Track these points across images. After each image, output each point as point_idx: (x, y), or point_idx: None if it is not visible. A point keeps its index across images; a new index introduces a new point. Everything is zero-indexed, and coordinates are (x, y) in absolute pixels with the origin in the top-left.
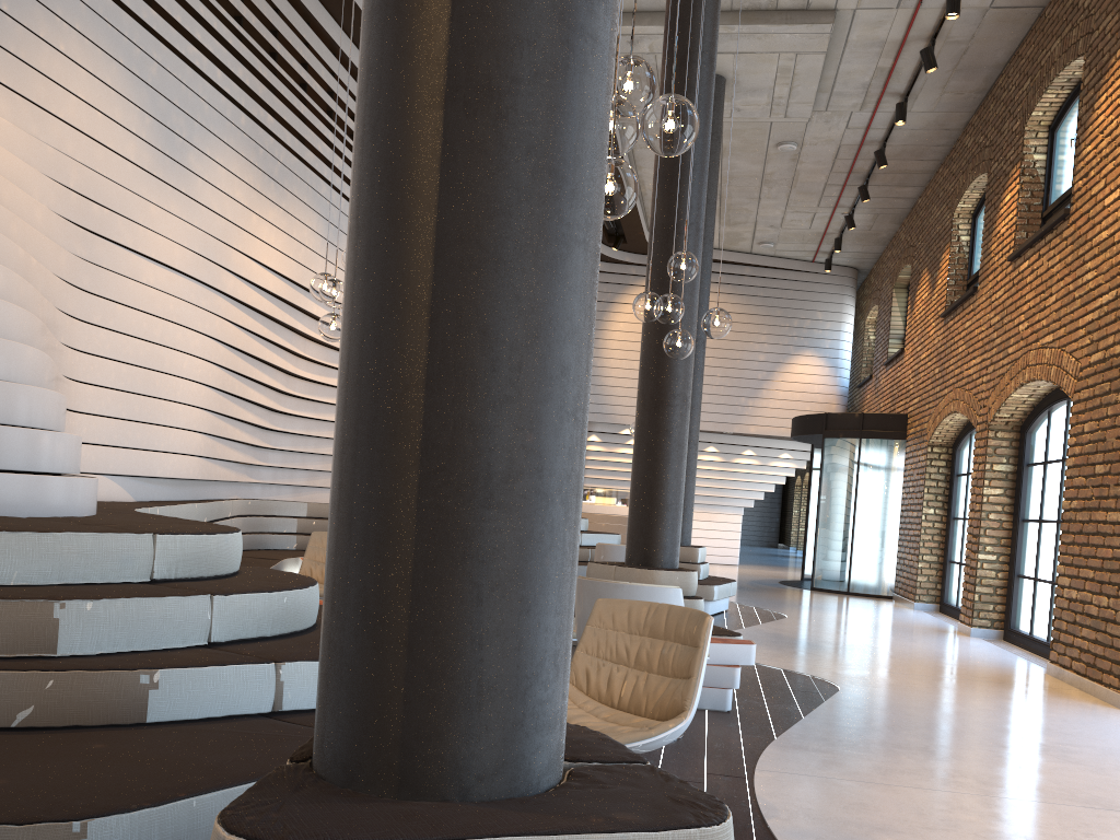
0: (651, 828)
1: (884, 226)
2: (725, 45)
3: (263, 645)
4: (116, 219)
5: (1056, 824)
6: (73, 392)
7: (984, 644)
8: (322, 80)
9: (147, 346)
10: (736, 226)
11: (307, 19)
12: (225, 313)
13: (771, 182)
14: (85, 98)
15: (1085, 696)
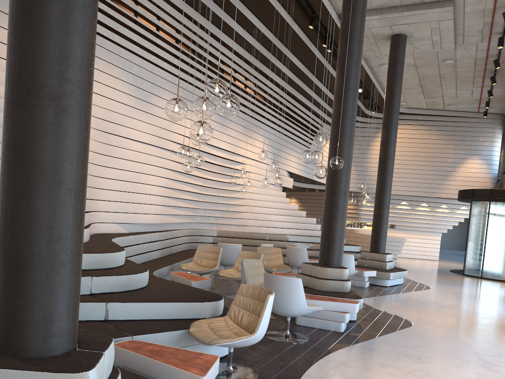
0: (53, 371)
1: None
2: (402, 21)
3: (110, 295)
4: (118, 127)
5: None
6: (100, 193)
7: None
8: (218, 57)
9: (132, 173)
10: (433, 98)
11: (210, 34)
12: (169, 157)
13: (445, 77)
14: (105, 83)
15: None
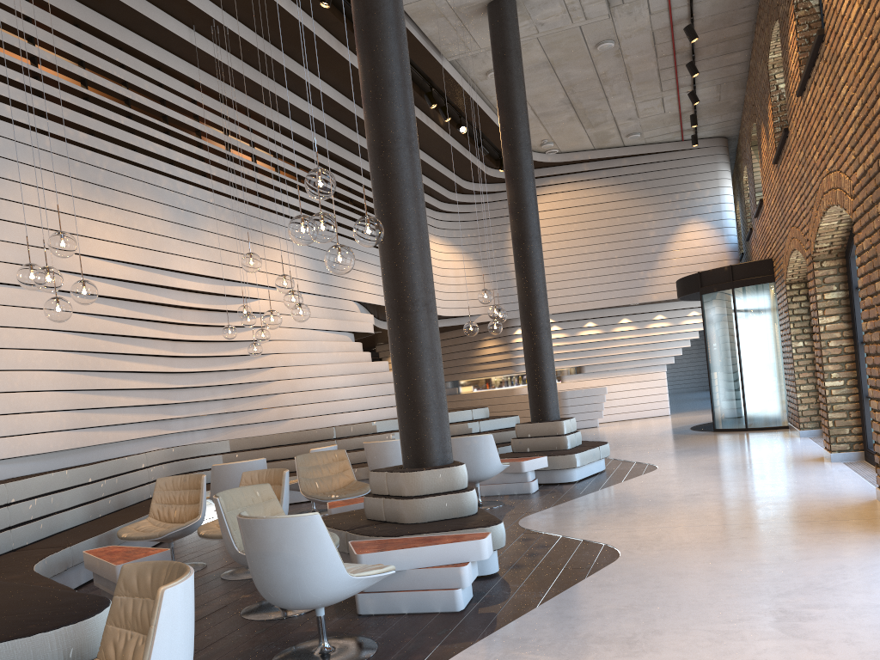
0: None
1: (731, 94)
2: None
3: None
4: None
5: None
6: None
7: (838, 470)
8: (148, 92)
9: None
10: (599, 126)
11: (118, 44)
12: None
13: (609, 80)
14: None
15: None
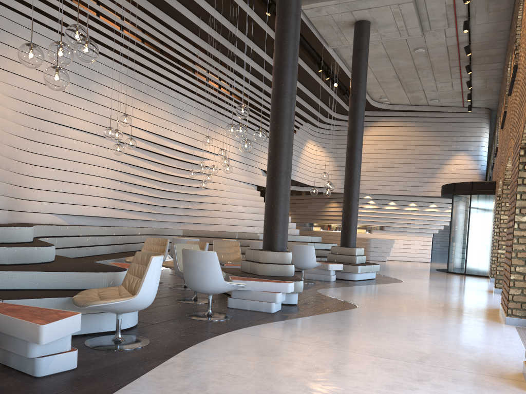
0: None
1: (493, 85)
2: (361, 5)
3: None
4: (52, 113)
5: (335, 359)
6: (31, 181)
7: (494, 296)
8: (172, 47)
9: (71, 162)
10: (414, 93)
11: (162, 22)
12: None
13: (421, 69)
14: None
15: (498, 318)
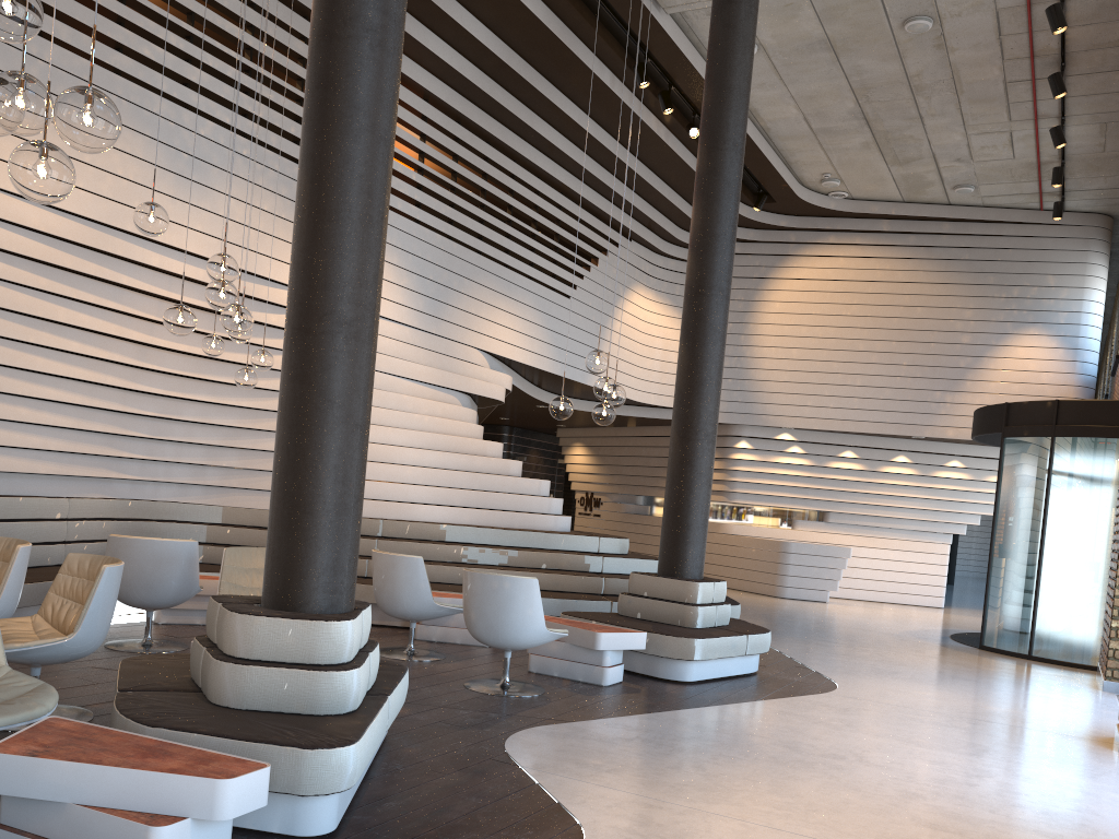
0: None
1: None
2: None
3: None
4: None
5: None
6: None
7: None
8: None
9: None
10: (911, 165)
11: None
12: None
13: (925, 88)
14: None
15: None
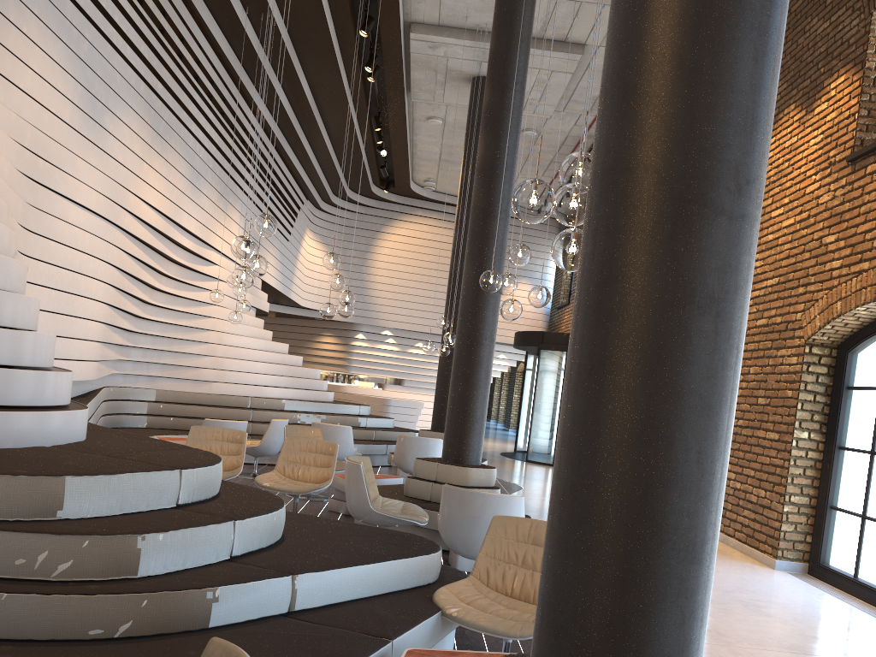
0: None
1: None
2: None
3: (267, 557)
4: (54, 171)
5: None
6: None
7: None
8: (192, 52)
9: (69, 274)
10: None
11: (186, 2)
12: (121, 244)
13: None
14: (38, 72)
15: (747, 557)
